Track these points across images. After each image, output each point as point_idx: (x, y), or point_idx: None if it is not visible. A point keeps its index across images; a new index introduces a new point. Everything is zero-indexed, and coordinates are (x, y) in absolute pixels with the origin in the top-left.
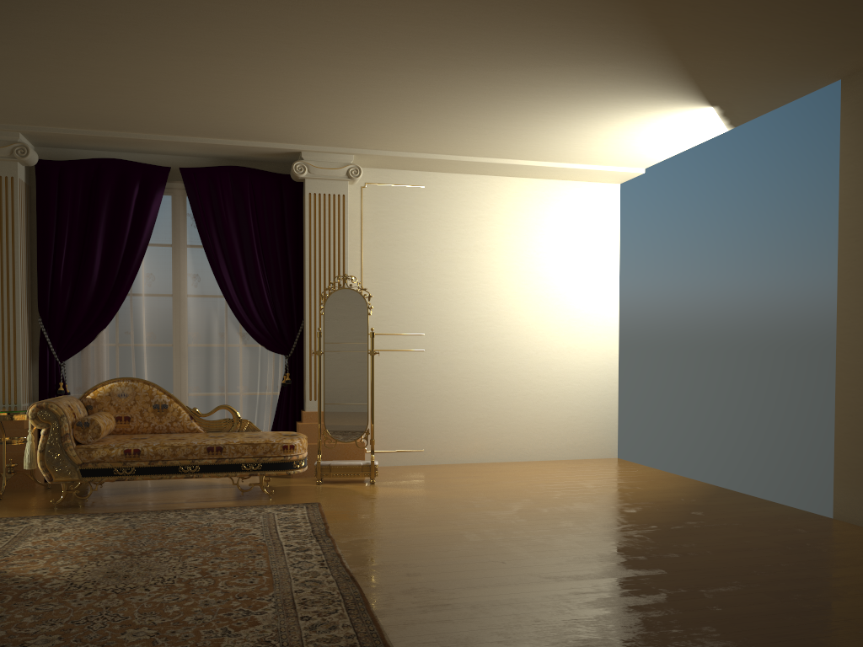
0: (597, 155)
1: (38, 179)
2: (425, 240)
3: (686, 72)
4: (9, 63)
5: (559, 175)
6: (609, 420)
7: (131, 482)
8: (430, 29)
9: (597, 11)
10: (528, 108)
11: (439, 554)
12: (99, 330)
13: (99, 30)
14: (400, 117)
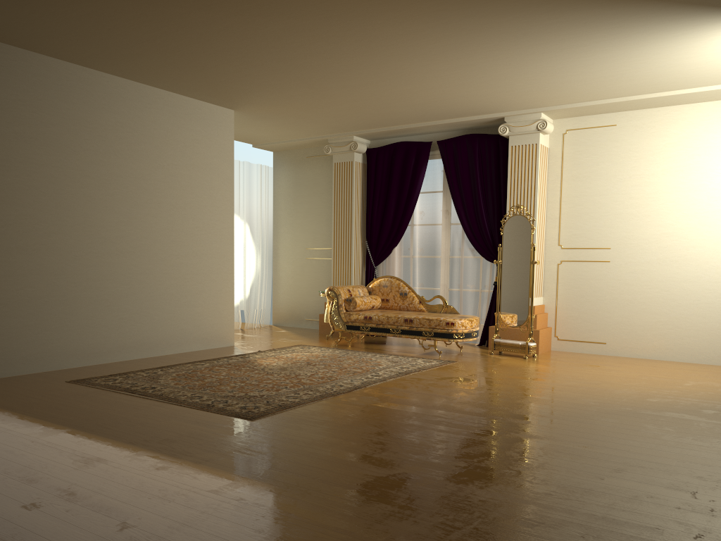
0: None
1: (367, 160)
2: (615, 170)
3: (687, 4)
4: (307, 108)
5: None
6: None
7: (400, 340)
8: (449, 41)
9: (525, 2)
10: (610, 58)
11: (432, 390)
12: (392, 247)
13: (315, 87)
14: (530, 85)
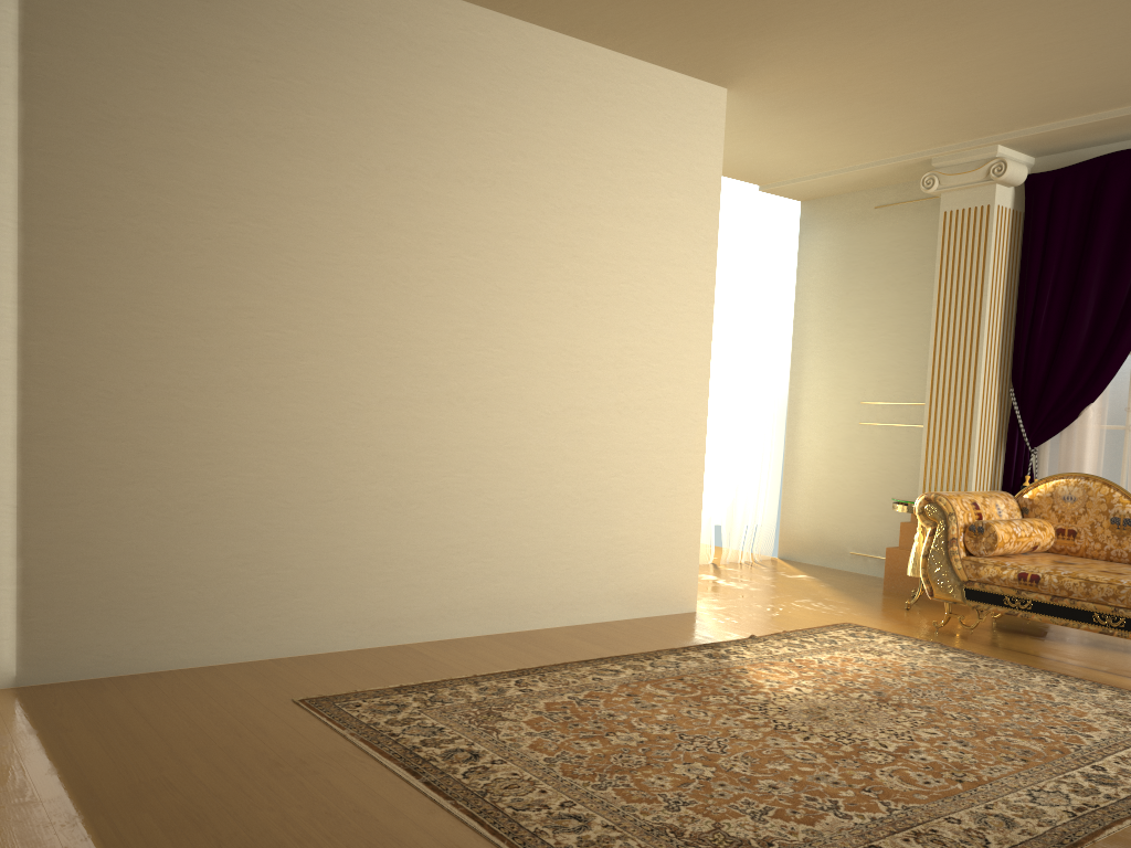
0: None
1: (1027, 201)
2: None
3: None
4: (902, 65)
5: None
6: None
7: None
8: None
9: None
10: None
11: None
12: (1082, 405)
13: None
14: None
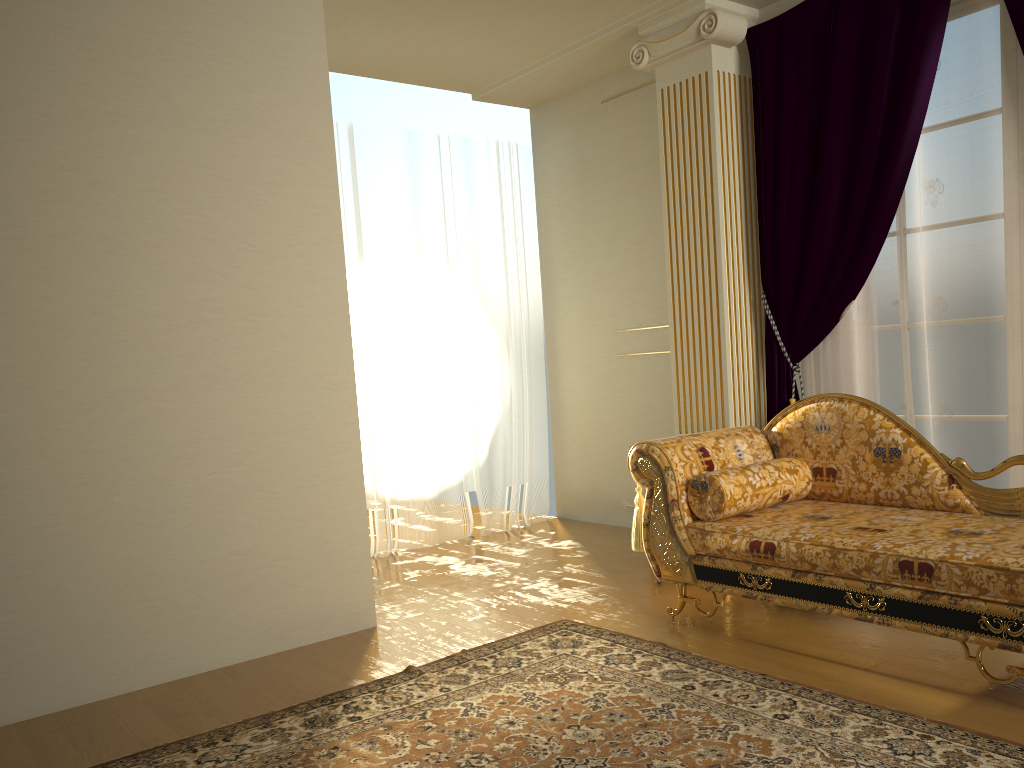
0: None
1: (752, 61)
2: None
3: None
4: None
5: None
6: None
7: None
8: None
9: None
10: None
11: None
12: (841, 305)
13: None
14: None
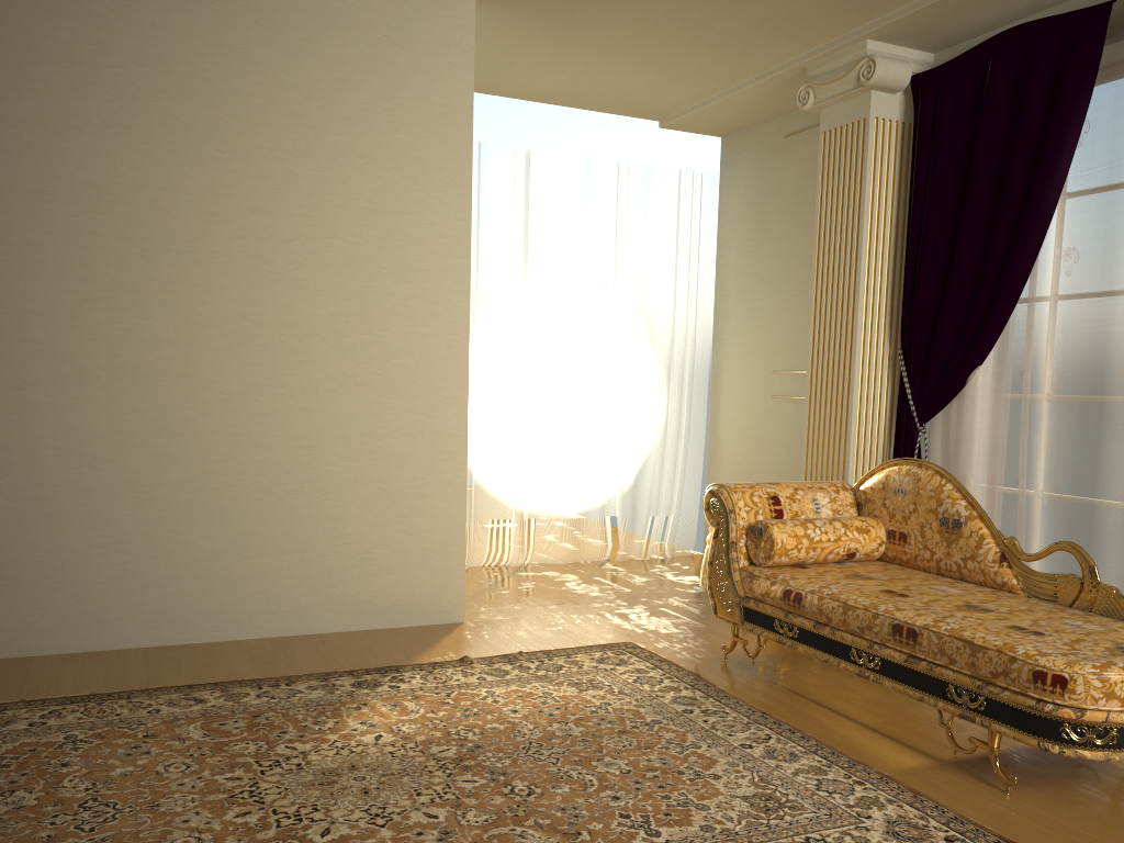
0: None
1: (915, 109)
2: None
3: None
4: None
5: None
6: None
7: None
8: None
9: None
10: None
11: None
12: (967, 369)
13: None
14: None
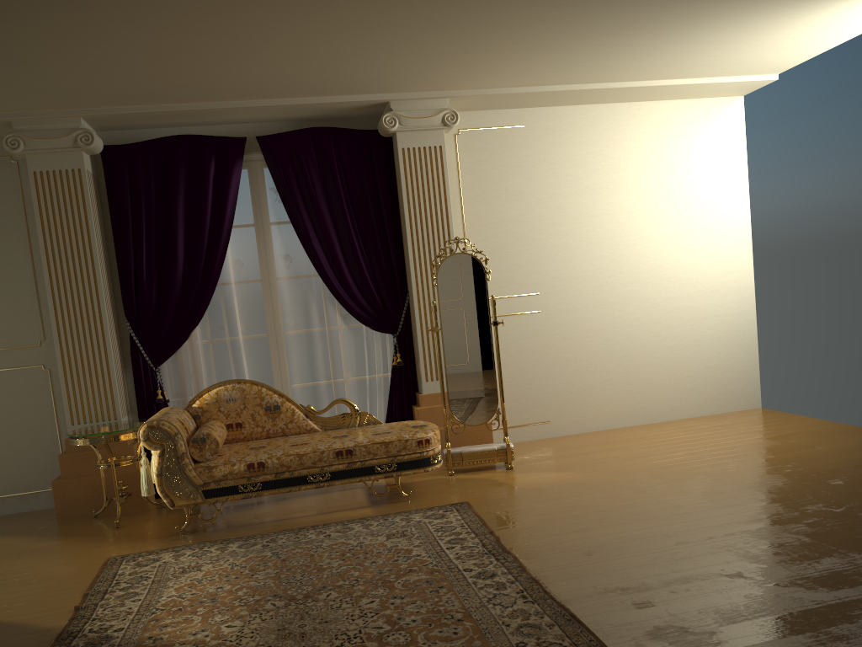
0: (729, 64)
1: (105, 167)
2: (530, 187)
3: None
4: (71, 35)
5: (676, 94)
6: (749, 367)
7: None
8: None
9: None
10: (670, 14)
11: (654, 569)
12: (191, 329)
13: None
14: (512, 45)
